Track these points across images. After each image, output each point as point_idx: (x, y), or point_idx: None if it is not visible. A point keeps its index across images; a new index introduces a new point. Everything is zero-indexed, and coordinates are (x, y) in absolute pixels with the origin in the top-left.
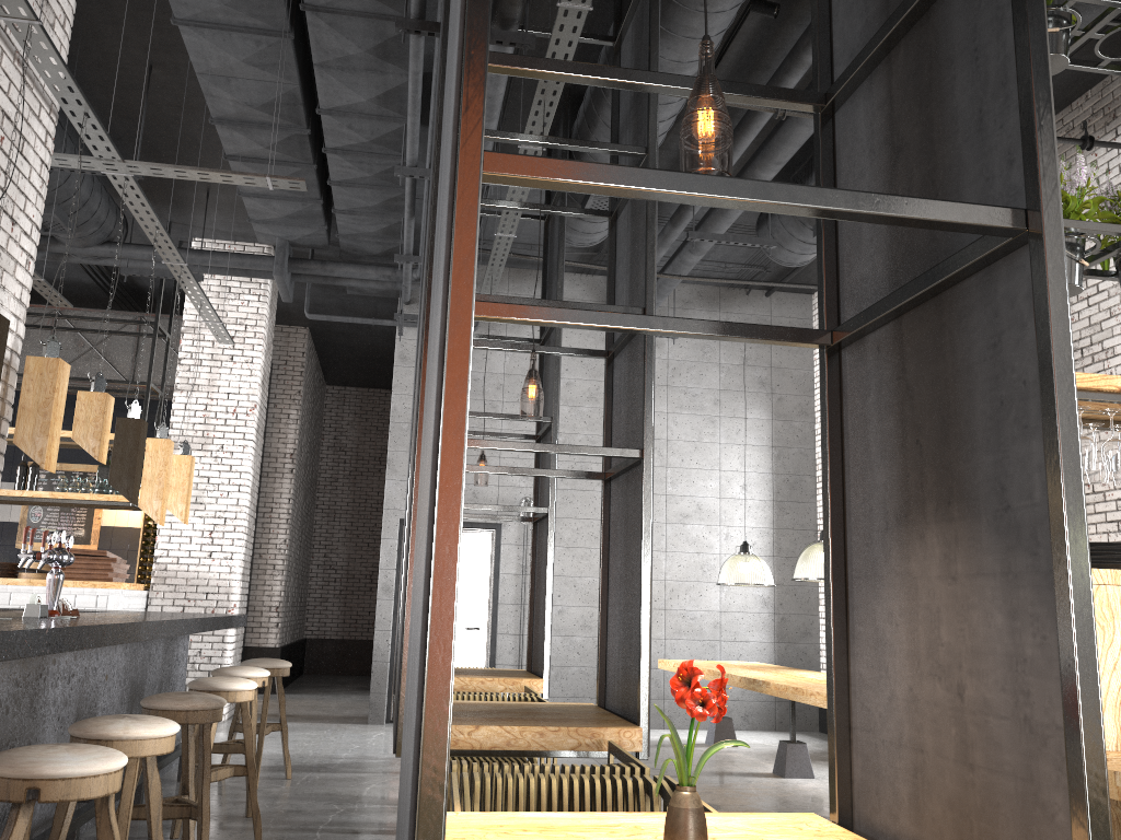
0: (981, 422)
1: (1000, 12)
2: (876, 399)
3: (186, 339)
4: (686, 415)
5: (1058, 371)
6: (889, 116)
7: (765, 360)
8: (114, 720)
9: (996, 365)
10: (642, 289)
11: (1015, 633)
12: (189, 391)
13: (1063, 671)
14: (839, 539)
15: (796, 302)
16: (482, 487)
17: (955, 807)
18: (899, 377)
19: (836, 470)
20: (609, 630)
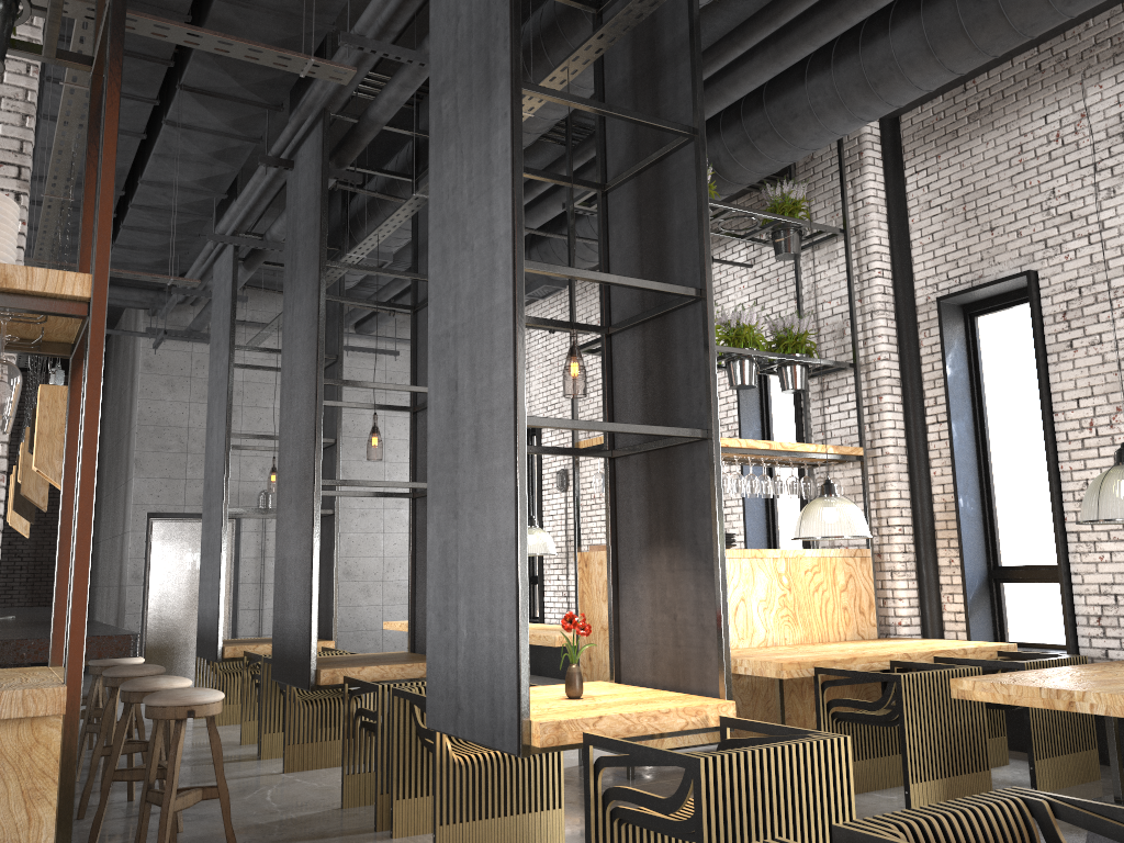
0: (686, 507)
1: (697, 337)
2: (635, 487)
3: None
4: (401, 417)
5: (717, 495)
6: (643, 354)
7: None
8: (156, 678)
9: (693, 485)
10: None
11: (698, 592)
12: None
13: (716, 605)
14: (614, 551)
15: None
16: None
17: (671, 664)
18: (647, 480)
19: (613, 518)
20: (417, 601)
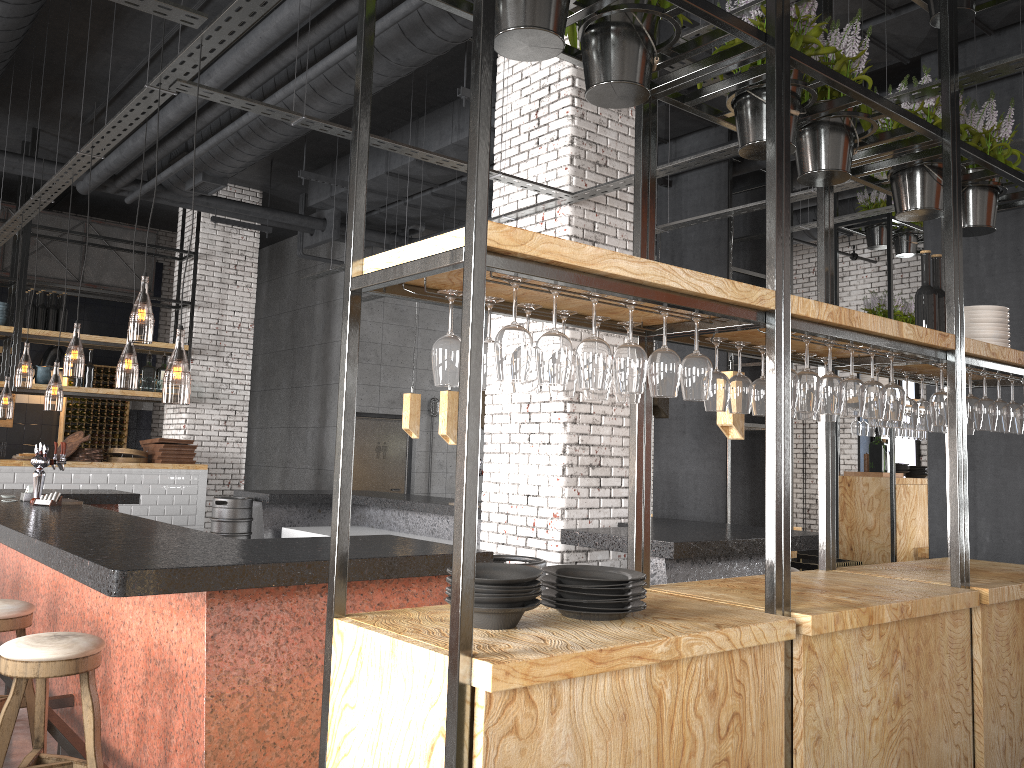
0: None
1: None
2: None
3: (201, 264)
4: None
5: None
6: None
7: None
8: None
9: None
10: None
11: None
12: (205, 307)
13: None
14: None
15: None
16: (405, 390)
17: None
18: None
19: None
20: None
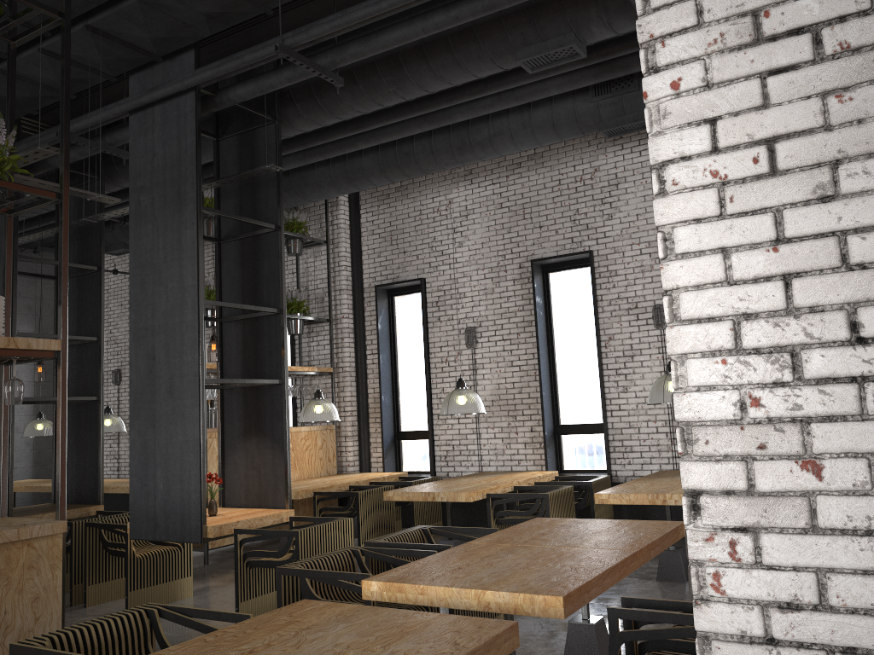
0: (268, 416)
1: (276, 332)
2: (236, 405)
3: None
4: None
5: (287, 412)
6: (243, 335)
7: (32, 294)
8: None
9: (272, 406)
10: (91, 325)
11: (274, 459)
12: None
13: (285, 465)
14: (222, 438)
15: (53, 258)
16: None
17: (257, 495)
18: (244, 401)
19: (222, 421)
20: None
